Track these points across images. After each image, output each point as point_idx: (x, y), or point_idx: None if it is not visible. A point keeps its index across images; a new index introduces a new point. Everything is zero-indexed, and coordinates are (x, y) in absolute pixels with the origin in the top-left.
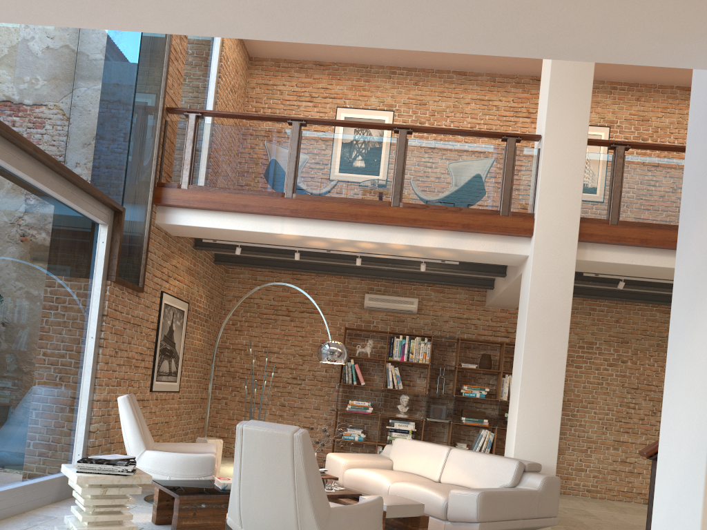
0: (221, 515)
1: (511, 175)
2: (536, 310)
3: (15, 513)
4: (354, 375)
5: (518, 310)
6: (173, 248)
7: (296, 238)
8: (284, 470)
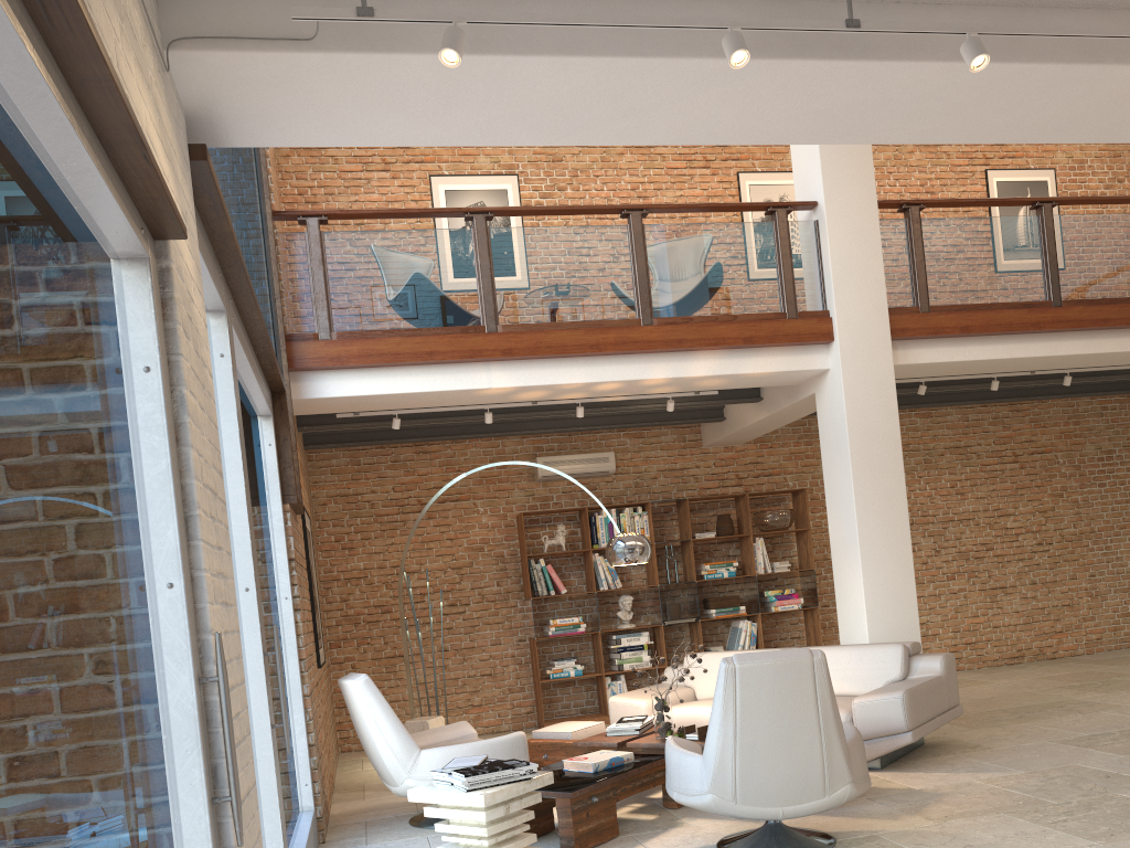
0: (612, 807)
1: (791, 261)
2: (859, 441)
3: None
4: (549, 581)
5: (821, 445)
6: None
7: (506, 391)
8: (804, 709)
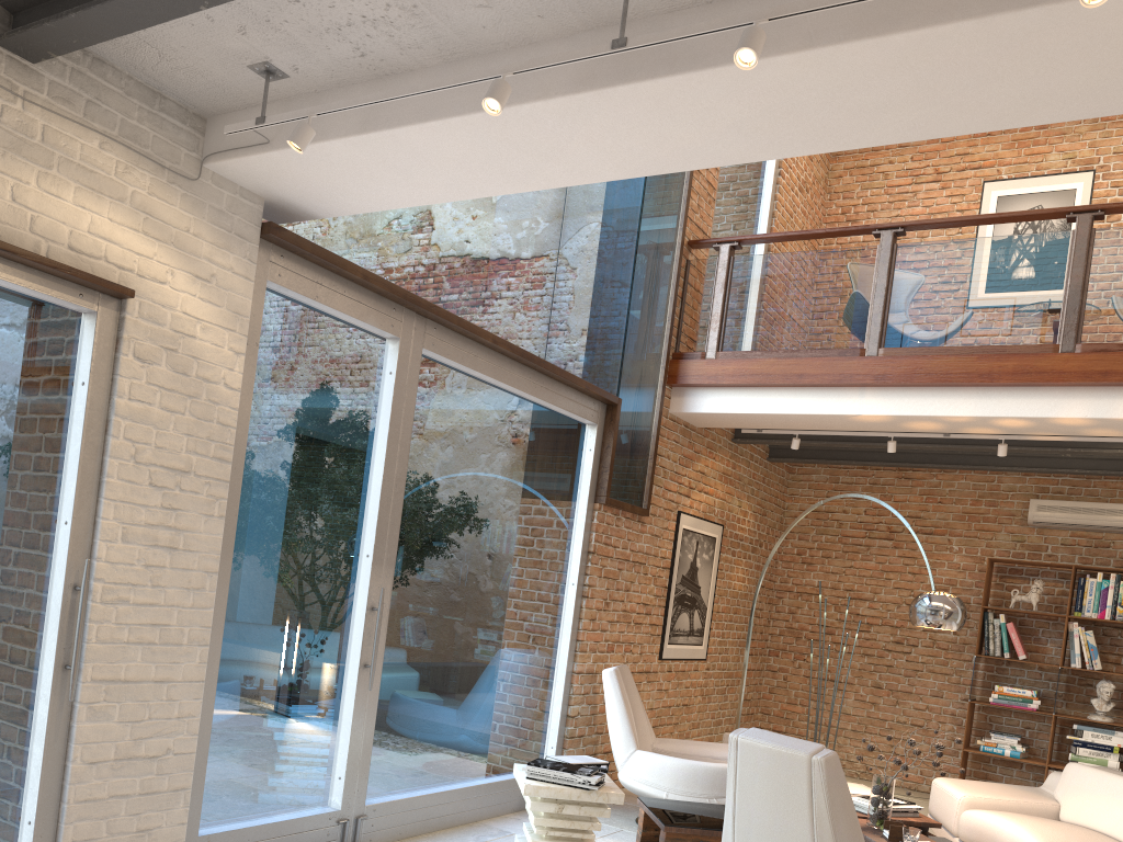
0: None
1: None
2: None
3: (464, 821)
4: (1005, 641)
5: None
6: (698, 446)
7: (885, 419)
8: (796, 813)
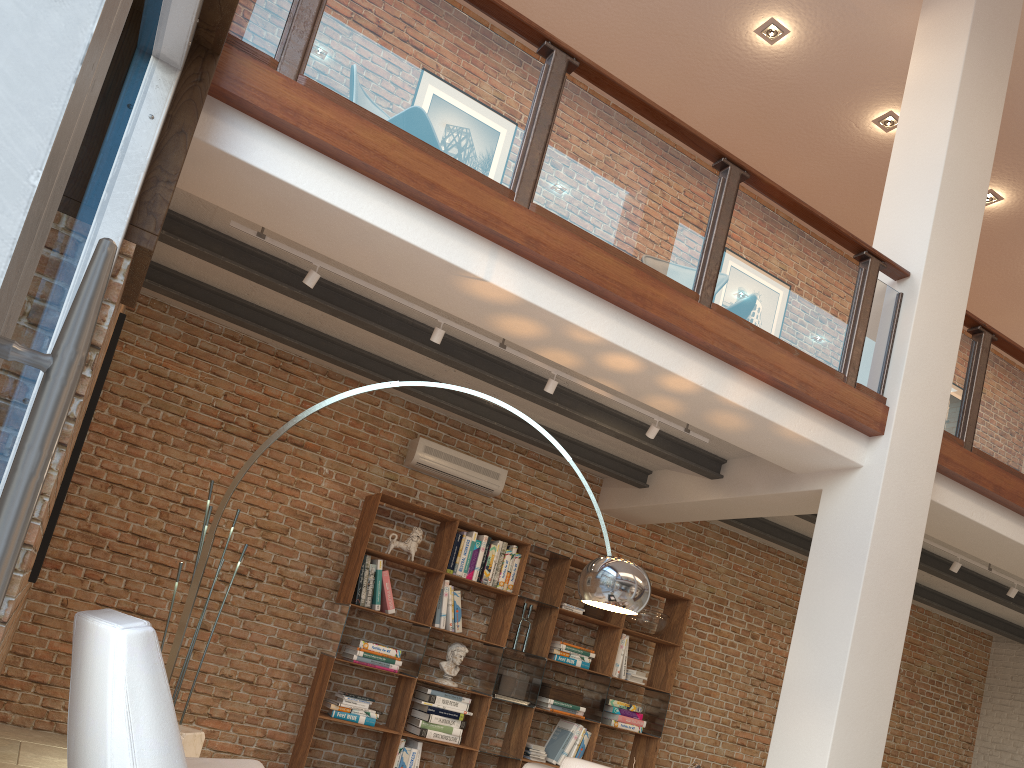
0: None
1: (867, 322)
2: (877, 565)
3: None
4: (379, 591)
5: (812, 554)
6: None
7: (498, 300)
8: None
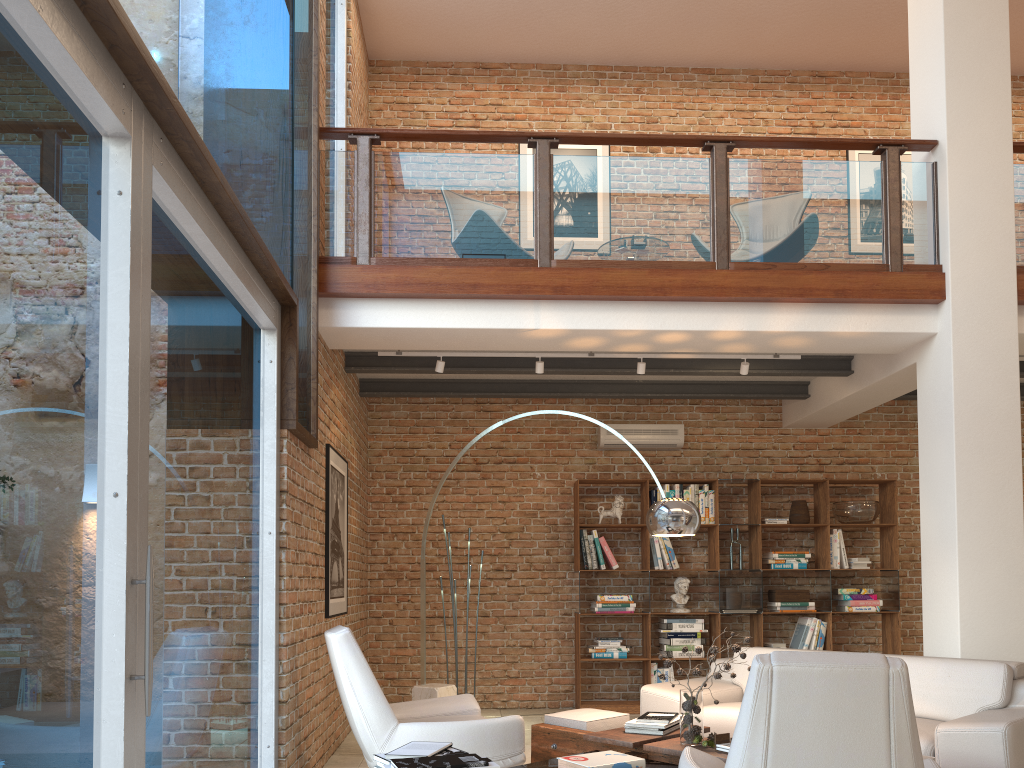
0: None
1: (899, 207)
2: (967, 418)
3: None
4: (601, 554)
5: (919, 423)
6: (331, 371)
7: (556, 335)
8: (868, 741)
